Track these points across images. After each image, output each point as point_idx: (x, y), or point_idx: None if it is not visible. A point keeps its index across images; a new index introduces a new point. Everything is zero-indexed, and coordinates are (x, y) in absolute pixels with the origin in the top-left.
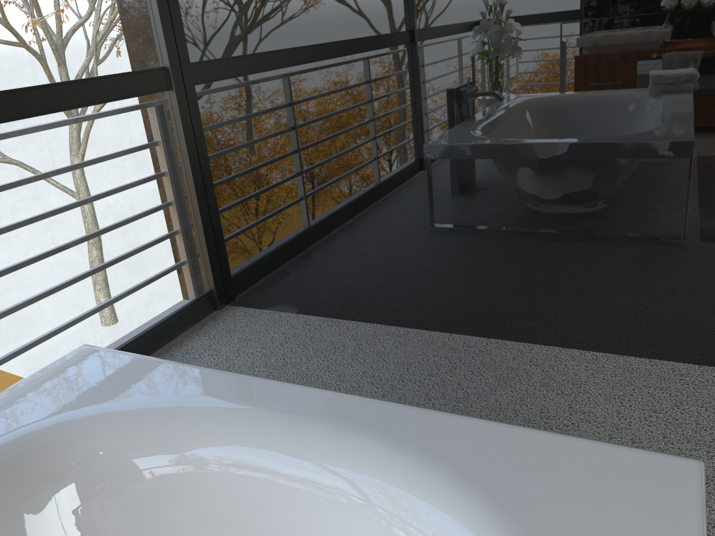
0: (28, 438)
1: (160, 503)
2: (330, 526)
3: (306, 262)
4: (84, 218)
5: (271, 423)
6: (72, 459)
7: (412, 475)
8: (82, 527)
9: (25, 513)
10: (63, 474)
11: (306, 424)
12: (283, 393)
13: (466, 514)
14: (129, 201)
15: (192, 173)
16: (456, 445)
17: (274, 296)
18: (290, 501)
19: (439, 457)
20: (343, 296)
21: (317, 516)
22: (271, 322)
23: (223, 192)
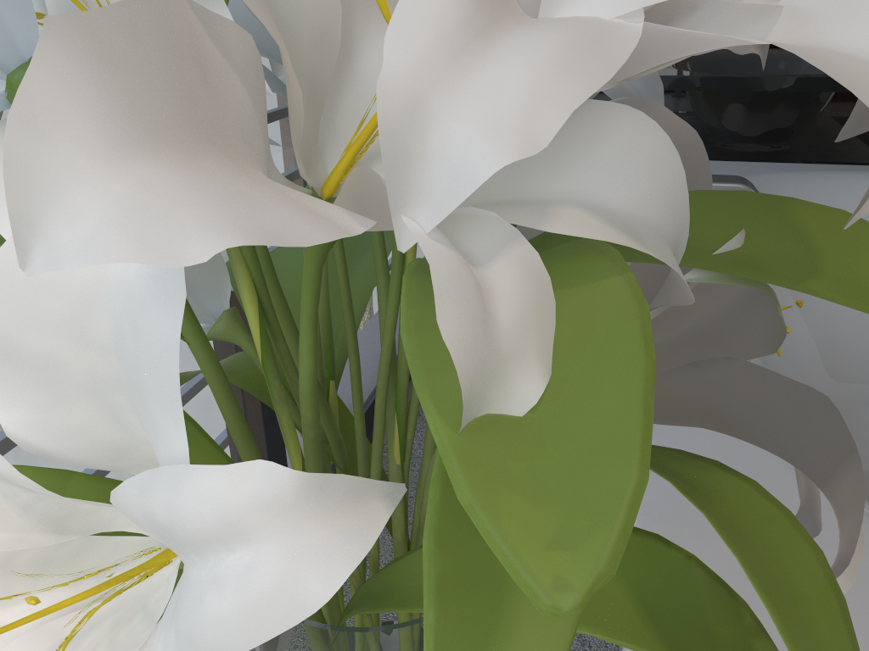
0: None
1: None
2: None
3: None
4: None
5: None
6: None
7: None
8: None
9: None
10: None
11: None
12: None
13: None
14: None
15: None
16: None
17: None
18: None
19: None
20: None
21: None
22: None
23: None
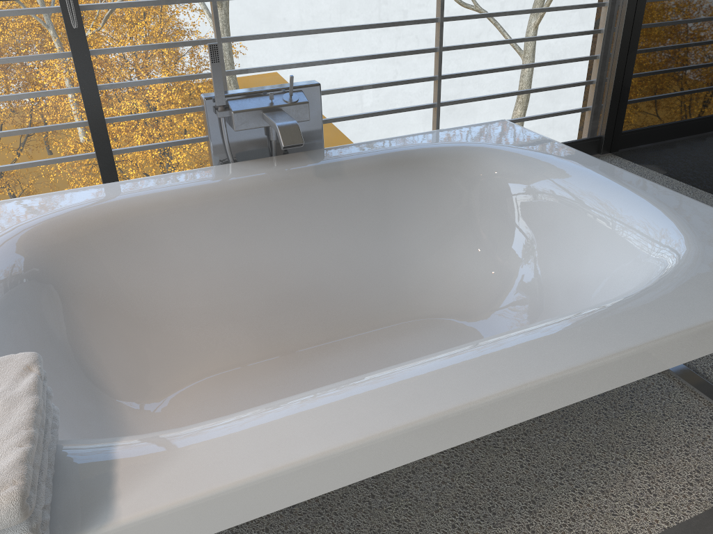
0: (464, 147)
1: (516, 204)
2: (602, 237)
3: (689, 131)
4: (521, 76)
5: (593, 178)
6: (481, 165)
7: (660, 218)
8: (474, 202)
9: (452, 182)
10: (474, 171)
11: (614, 184)
12: (609, 169)
13: (677, 238)
14: (565, 56)
15: (622, 34)
16: (698, 216)
17: (650, 155)
18: (586, 220)
19: (682, 216)
20: (709, 170)
21: (597, 230)
22: (638, 174)
23: (641, 56)
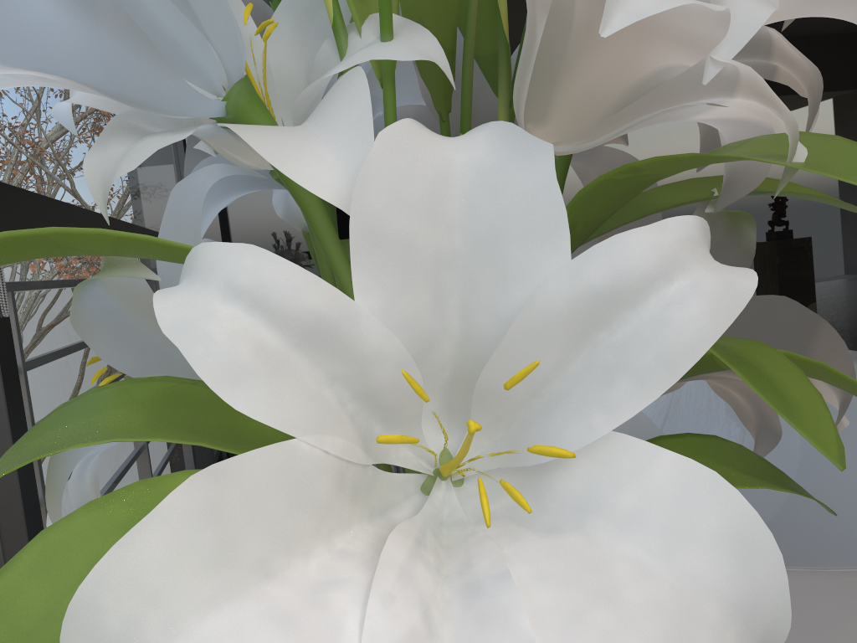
0: None
1: None
2: None
3: None
4: None
5: None
6: None
7: None
8: None
9: None
10: None
11: None
12: None
13: None
14: None
15: None
16: None
17: None
18: None
19: None
20: None
21: None
22: None
23: None
